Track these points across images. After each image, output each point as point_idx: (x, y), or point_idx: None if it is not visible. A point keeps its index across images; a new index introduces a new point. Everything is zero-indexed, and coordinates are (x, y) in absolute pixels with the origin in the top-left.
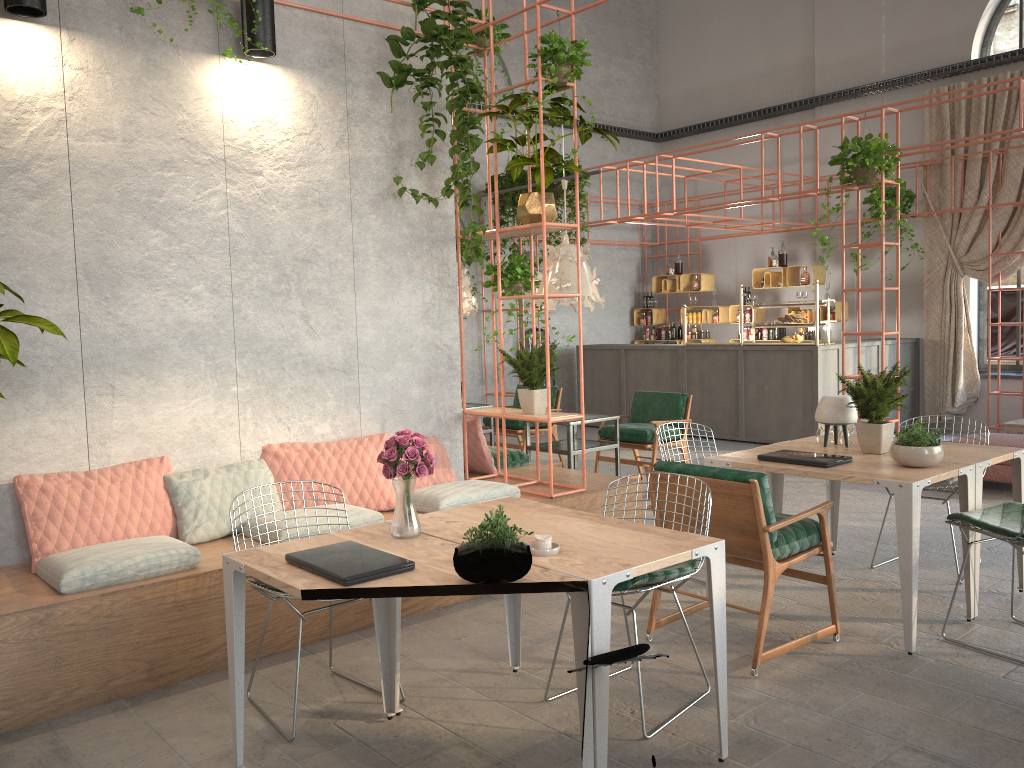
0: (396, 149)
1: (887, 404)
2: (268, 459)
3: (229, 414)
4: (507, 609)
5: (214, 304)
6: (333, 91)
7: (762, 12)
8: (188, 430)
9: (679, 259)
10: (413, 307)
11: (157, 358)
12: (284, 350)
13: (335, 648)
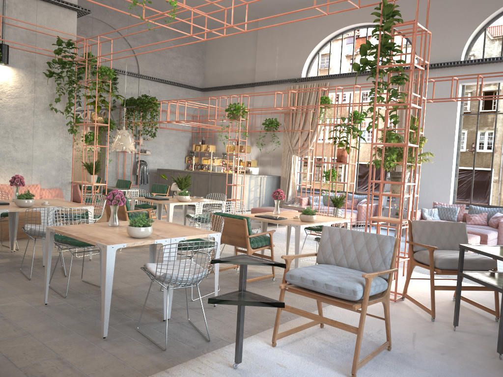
0: (52, 95)
1: (183, 185)
2: None
3: None
4: None
5: None
6: (30, 75)
7: (240, 47)
8: None
9: (203, 138)
10: (55, 145)
11: None
12: (5, 155)
13: (7, 242)
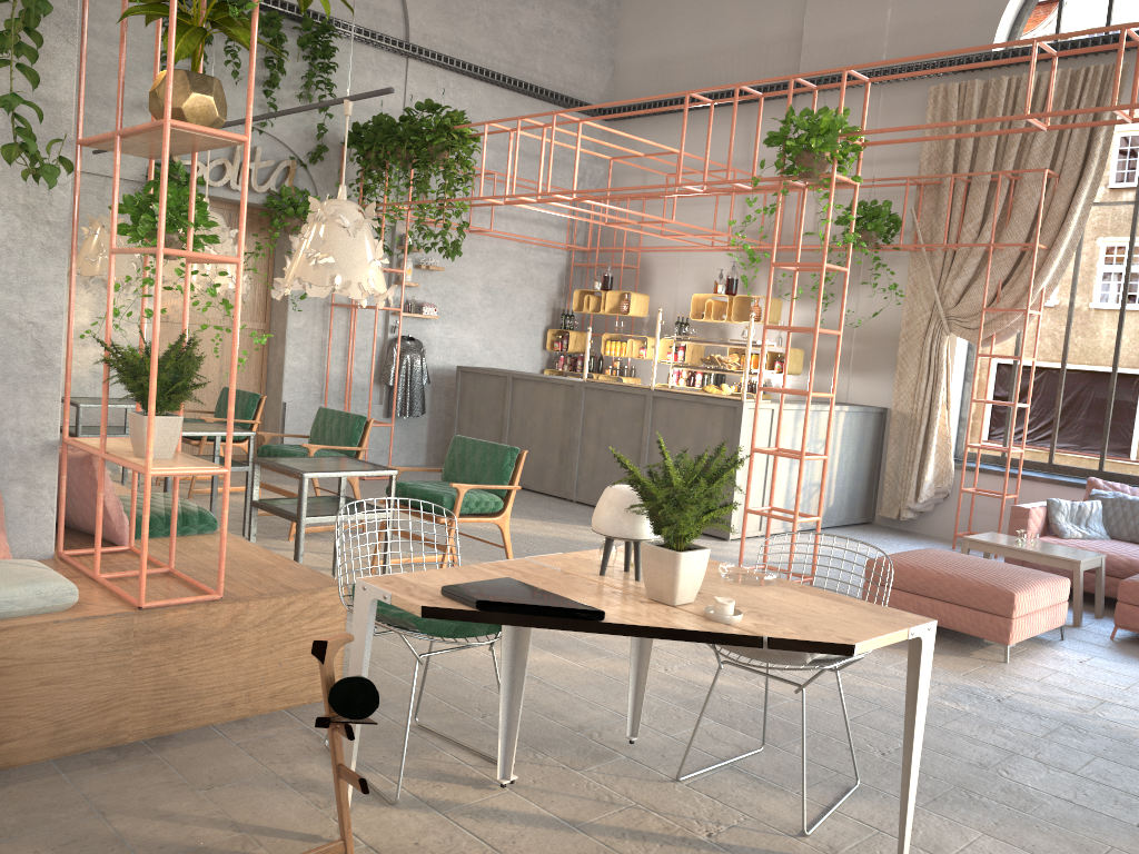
0: None
1: (693, 517)
2: None
3: None
4: None
5: None
6: None
7: None
8: None
9: (609, 271)
10: None
11: None
12: None
13: None
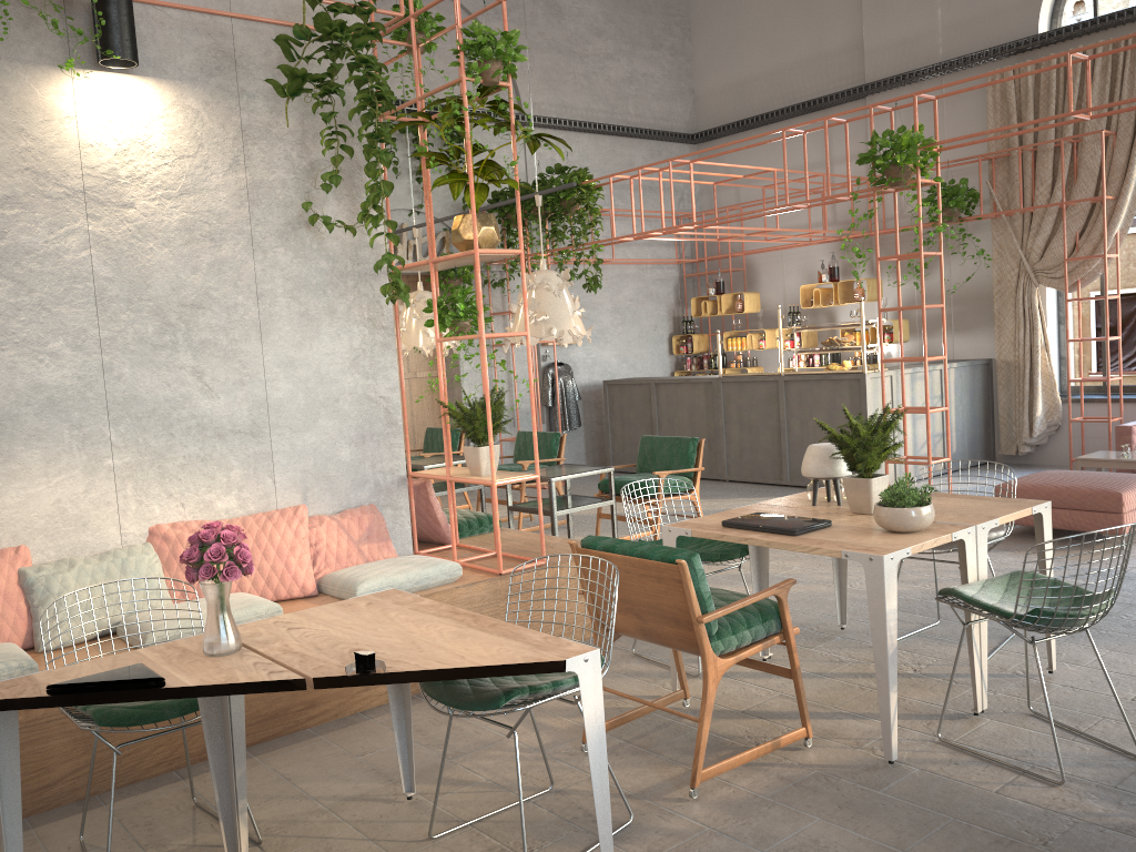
0: (308, 169)
1: (876, 454)
2: (156, 542)
3: (104, 492)
4: (396, 724)
5: (78, 363)
6: (222, 104)
7: None
8: (51, 513)
9: (720, 277)
10: (338, 354)
11: (6, 430)
12: (172, 413)
13: None
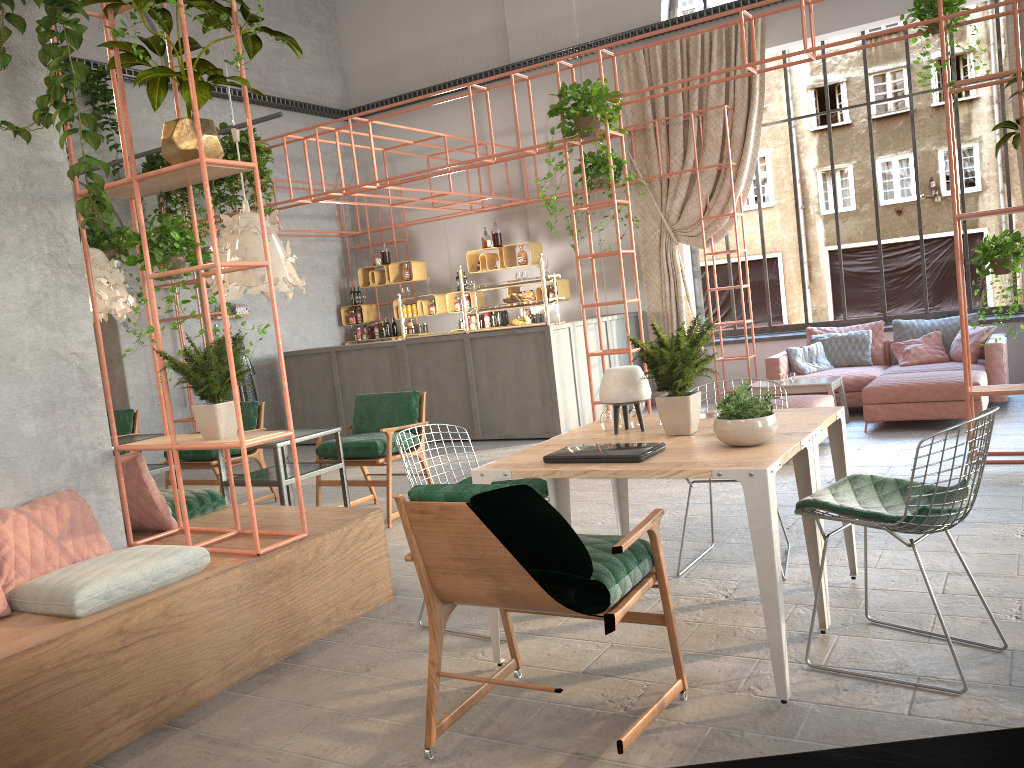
0: None
1: (694, 369)
2: None
3: None
4: None
5: None
6: None
7: None
8: None
9: (385, 247)
10: (11, 299)
11: None
12: None
13: None
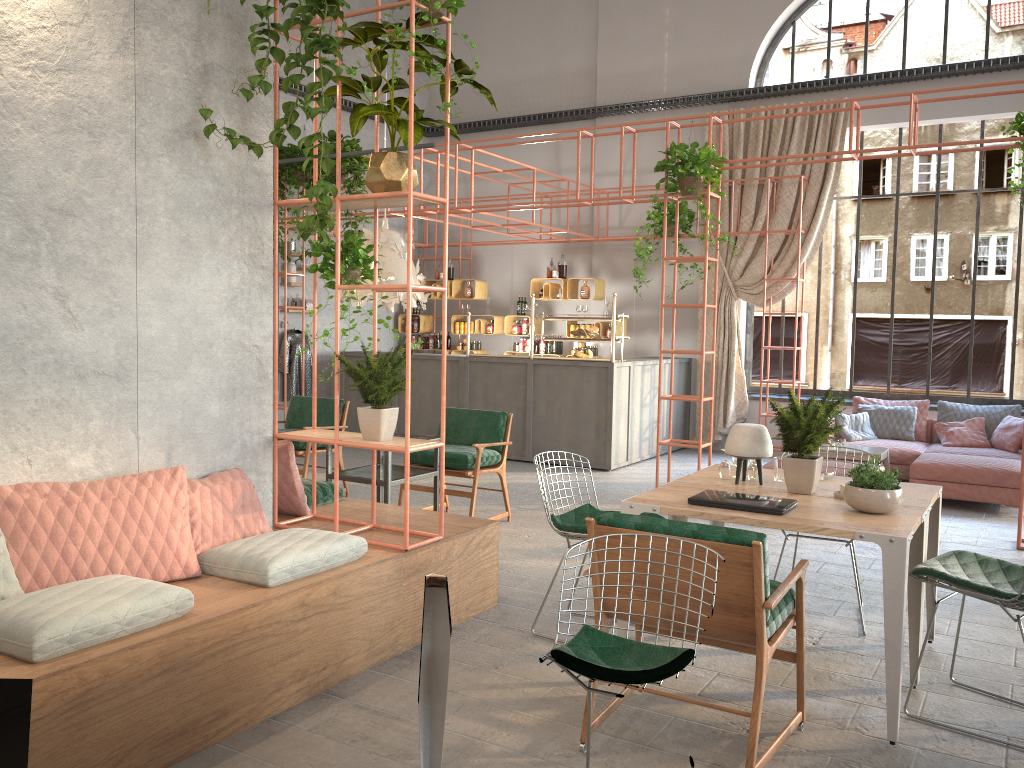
0: (201, 72)
1: (823, 437)
2: None
3: None
4: (422, 741)
5: None
6: None
7: (544, 13)
8: None
9: (451, 263)
10: (216, 292)
11: None
12: (26, 343)
13: None
